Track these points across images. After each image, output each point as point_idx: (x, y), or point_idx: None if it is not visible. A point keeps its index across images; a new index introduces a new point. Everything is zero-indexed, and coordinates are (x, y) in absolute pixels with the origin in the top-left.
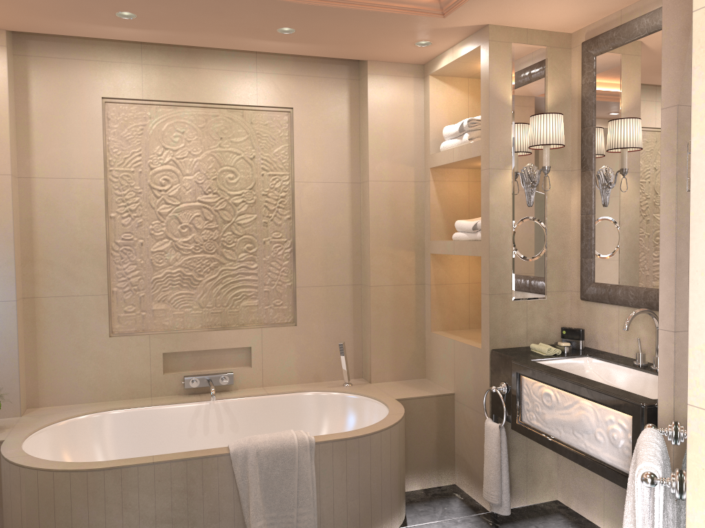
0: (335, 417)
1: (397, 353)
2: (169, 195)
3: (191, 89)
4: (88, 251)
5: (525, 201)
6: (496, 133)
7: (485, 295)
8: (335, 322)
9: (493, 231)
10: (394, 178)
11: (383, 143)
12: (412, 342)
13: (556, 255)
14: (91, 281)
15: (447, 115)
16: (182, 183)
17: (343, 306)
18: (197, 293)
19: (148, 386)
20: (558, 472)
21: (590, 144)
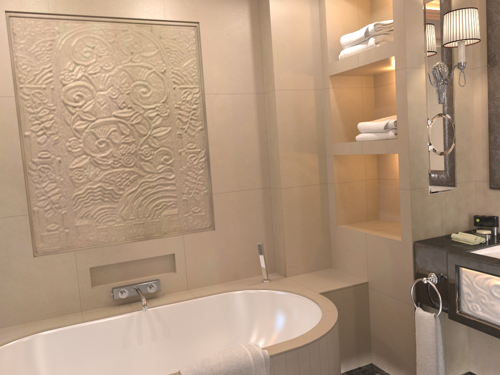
0: (260, 313)
1: (307, 247)
2: (83, 111)
3: (99, 2)
4: (4, 172)
5: (437, 99)
6: (410, 32)
7: (405, 191)
8: (249, 224)
9: (411, 128)
10: (296, 87)
11: (285, 54)
12: (319, 236)
13: (463, 148)
14: (10, 202)
15: (341, 26)
16: (96, 98)
17: (255, 208)
18: (119, 206)
19: (77, 301)
20: (470, 347)
21: (499, 40)
